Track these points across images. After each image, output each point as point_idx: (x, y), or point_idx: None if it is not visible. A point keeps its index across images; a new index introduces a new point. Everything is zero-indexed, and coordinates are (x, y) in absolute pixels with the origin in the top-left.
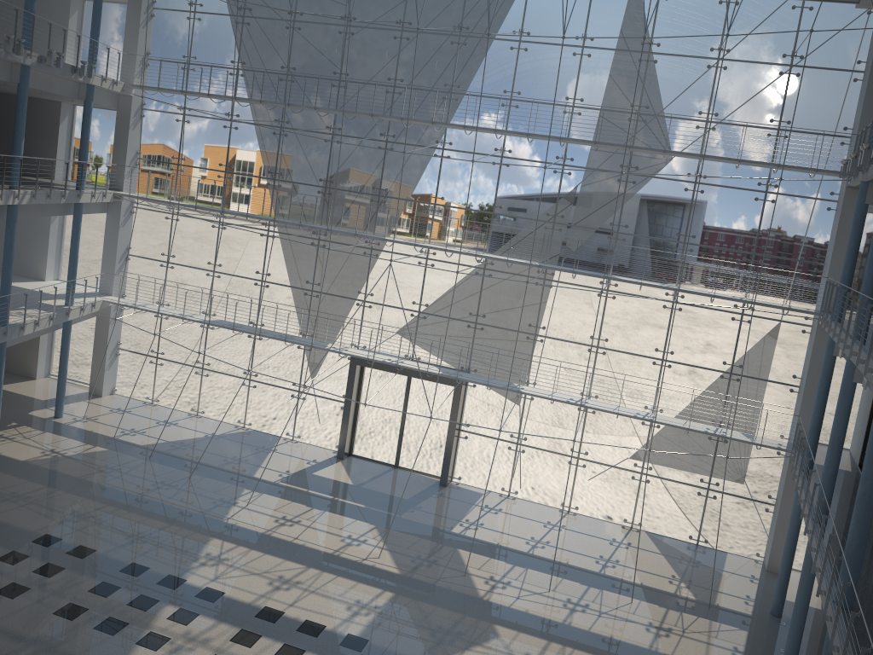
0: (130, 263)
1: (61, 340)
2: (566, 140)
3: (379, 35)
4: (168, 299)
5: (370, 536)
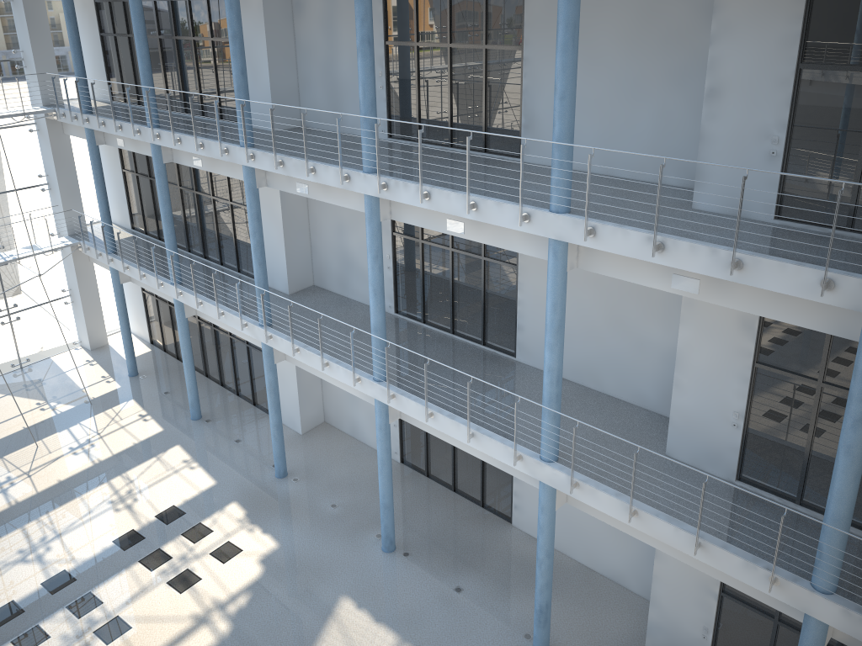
0: None
1: None
2: None
3: None
4: None
5: None
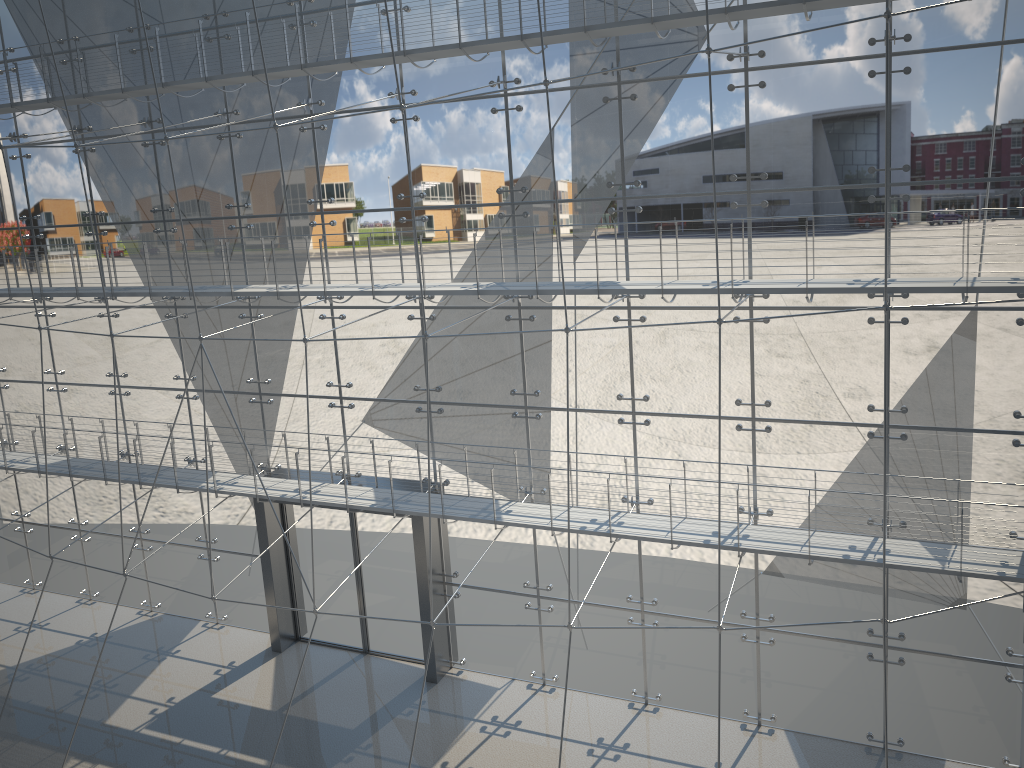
0: None
1: None
2: (473, 45)
3: None
4: (14, 435)
5: None
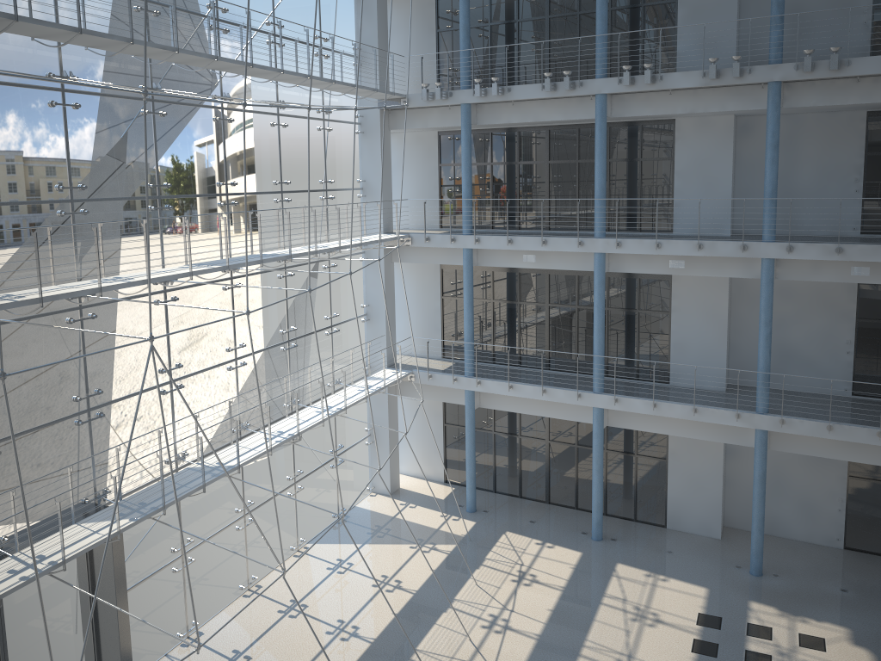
0: None
1: None
2: (220, 60)
3: None
4: None
5: None
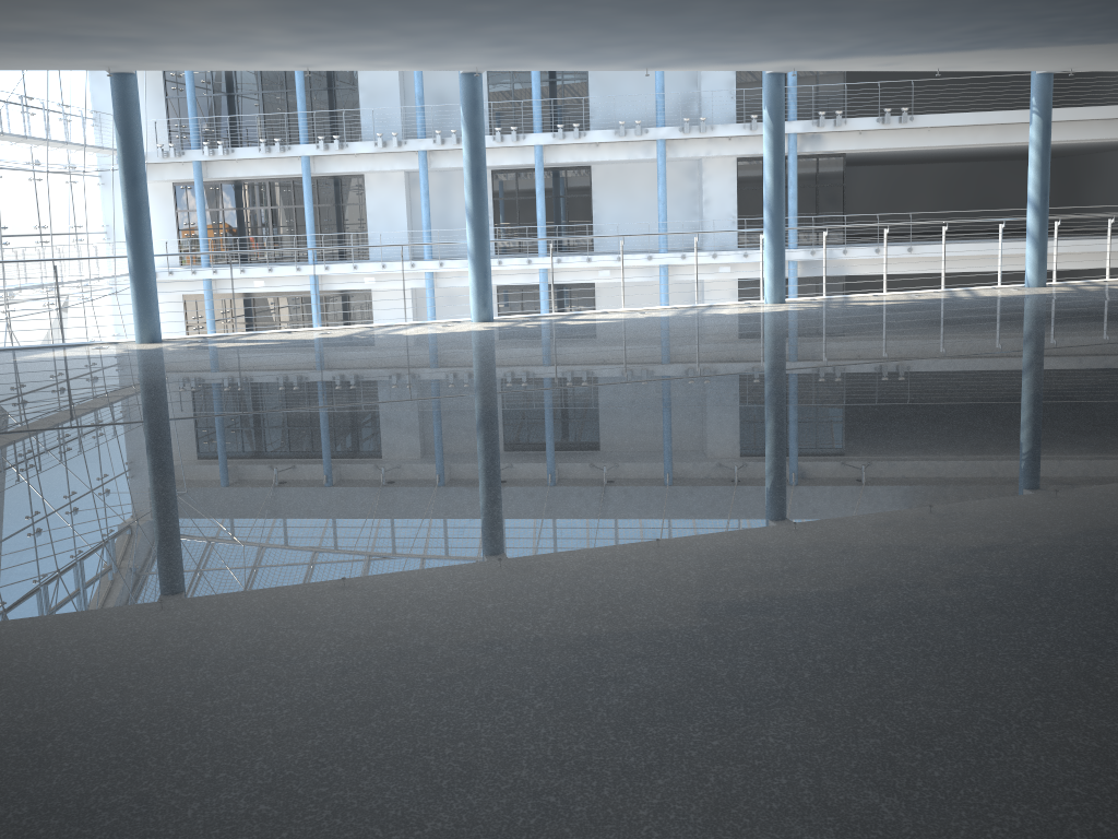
0: None
1: None
2: (4, 135)
3: None
4: None
5: None
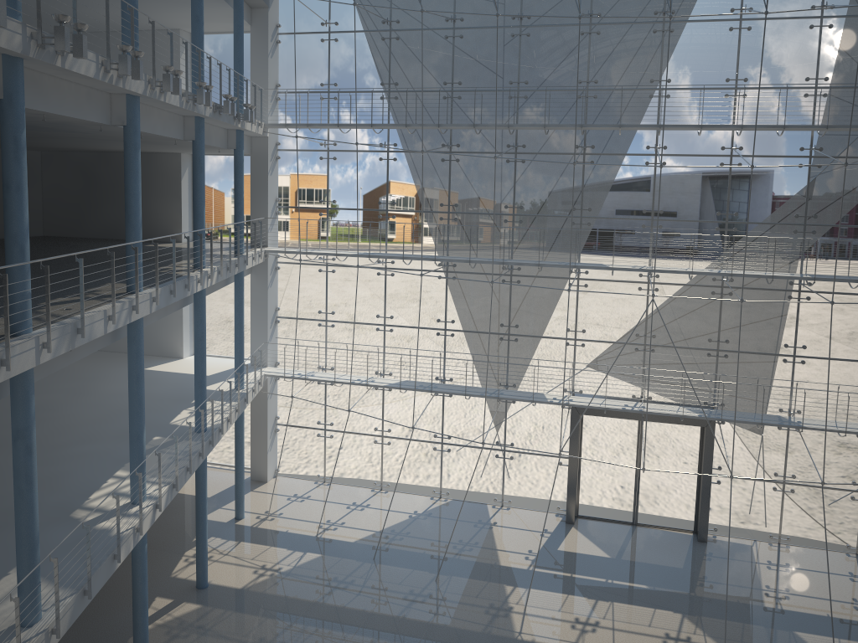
0: (281, 327)
1: (235, 430)
2: (834, 128)
3: (562, 32)
4: (331, 362)
5: (688, 630)
